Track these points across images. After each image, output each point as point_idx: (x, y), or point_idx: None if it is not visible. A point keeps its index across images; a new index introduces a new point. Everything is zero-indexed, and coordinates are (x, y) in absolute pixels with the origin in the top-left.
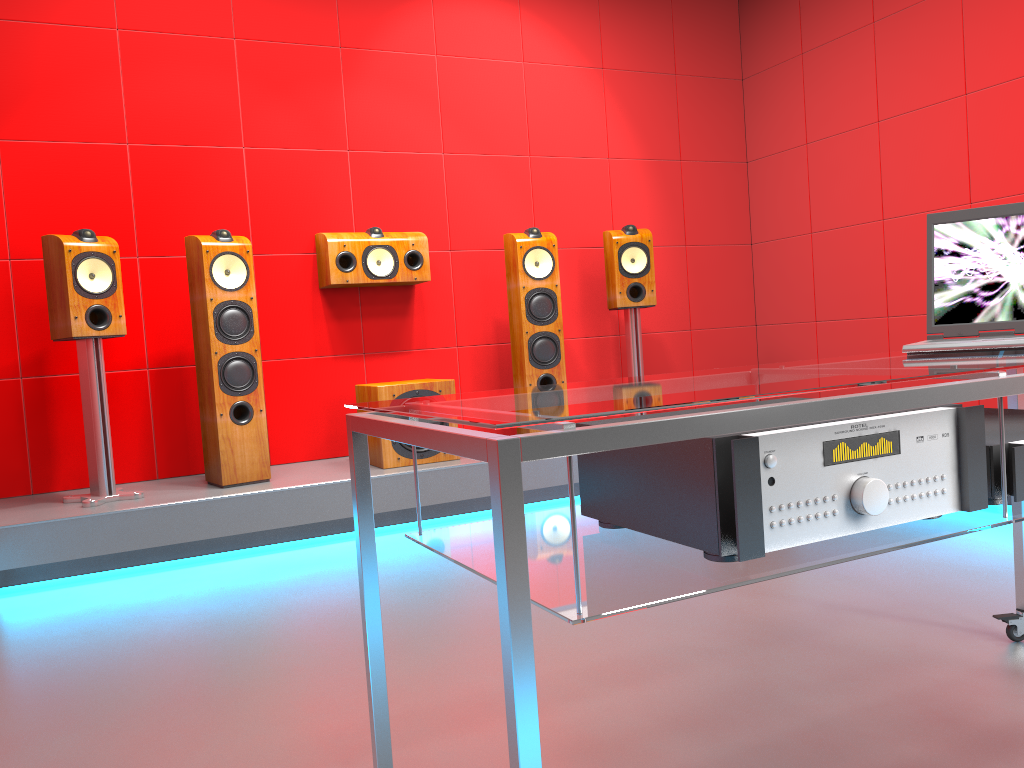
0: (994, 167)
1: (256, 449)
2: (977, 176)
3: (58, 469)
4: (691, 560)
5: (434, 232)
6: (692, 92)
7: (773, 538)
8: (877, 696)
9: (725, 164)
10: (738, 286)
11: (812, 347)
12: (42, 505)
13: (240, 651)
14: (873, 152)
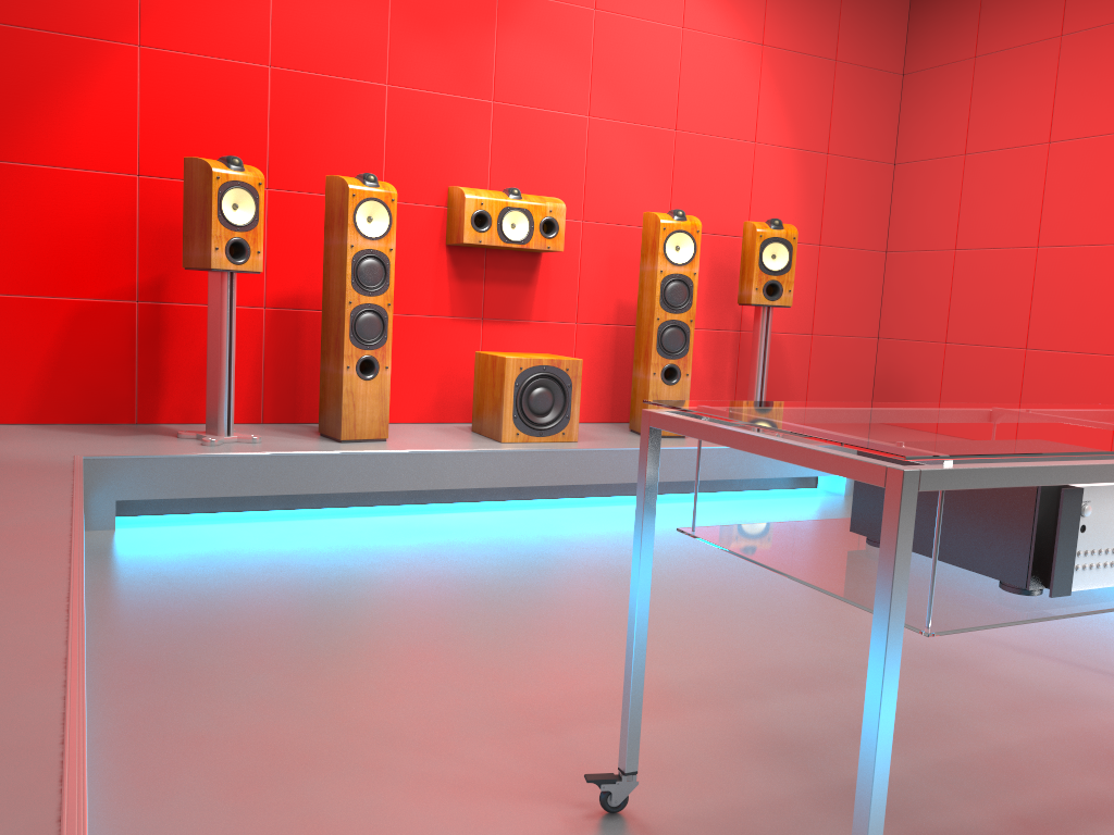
0: None
1: (377, 407)
2: None
3: (164, 401)
4: (989, 589)
5: (568, 199)
6: (850, 82)
7: (1075, 579)
8: (1050, 730)
9: (872, 163)
10: (866, 294)
11: (937, 369)
12: (156, 437)
13: (399, 612)
14: (1038, 174)
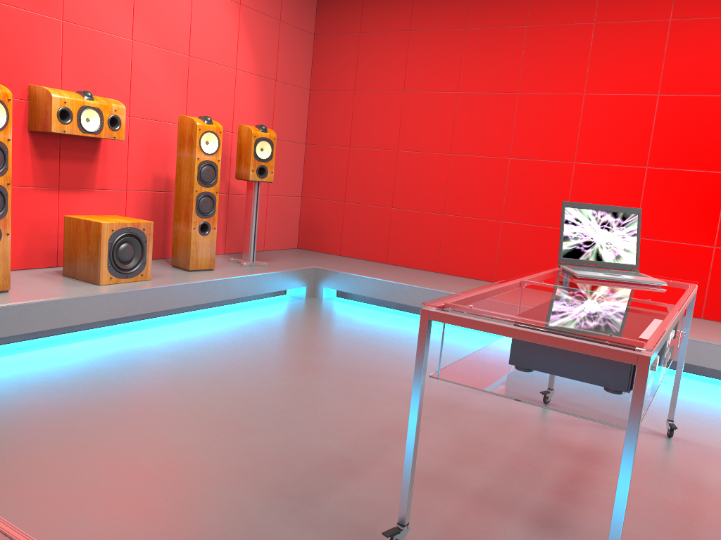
0: (467, 137)
1: (1, 265)
2: (457, 139)
3: None
4: (605, 393)
5: (119, 100)
6: (287, 35)
7: None
8: (522, 437)
9: (299, 88)
10: (296, 170)
11: (340, 217)
12: None
13: (123, 437)
14: (398, 108)
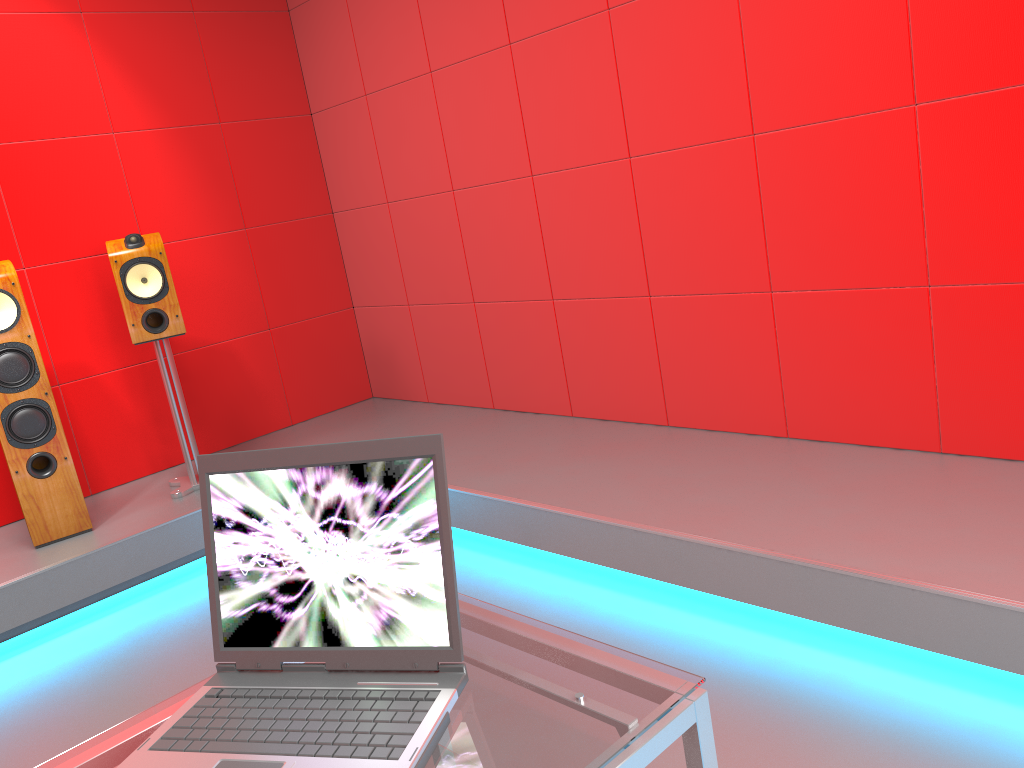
0: (549, 134)
1: None
2: (534, 144)
3: None
4: None
5: None
6: (222, 33)
7: None
8: None
9: (283, 120)
10: (324, 265)
11: (410, 334)
12: None
13: None
14: (432, 109)
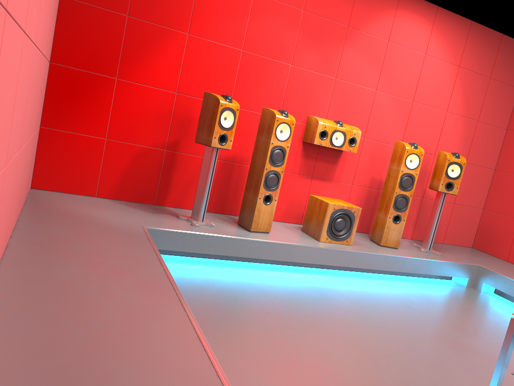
0: None
1: (268, 217)
2: None
3: (169, 196)
4: None
5: (359, 127)
6: (494, 88)
7: None
8: None
9: (496, 128)
10: (482, 188)
11: (512, 231)
12: (169, 217)
13: (300, 339)
14: None
